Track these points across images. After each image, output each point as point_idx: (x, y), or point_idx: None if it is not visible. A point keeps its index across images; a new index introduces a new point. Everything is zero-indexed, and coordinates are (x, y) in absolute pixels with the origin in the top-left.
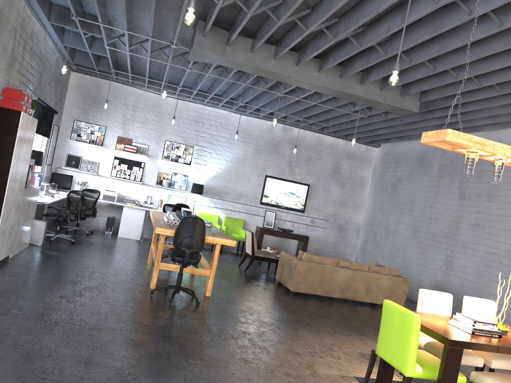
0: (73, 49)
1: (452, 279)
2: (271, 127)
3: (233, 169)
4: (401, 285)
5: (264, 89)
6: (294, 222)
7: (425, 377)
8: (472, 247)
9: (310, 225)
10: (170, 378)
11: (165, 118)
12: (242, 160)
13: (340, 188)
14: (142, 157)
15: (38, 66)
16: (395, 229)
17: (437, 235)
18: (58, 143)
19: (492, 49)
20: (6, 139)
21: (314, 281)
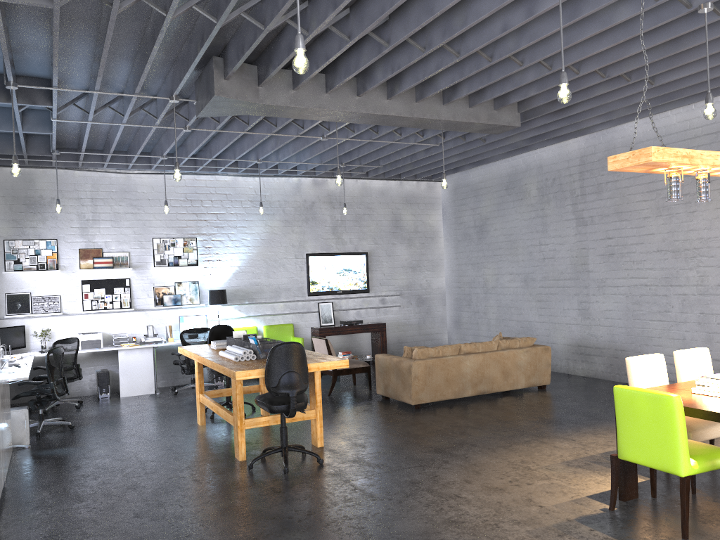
0: None
1: (595, 330)
2: (298, 186)
3: (260, 256)
4: (542, 356)
5: (298, 135)
6: (359, 309)
7: (704, 470)
8: (611, 284)
9: (381, 307)
10: None
11: (145, 206)
12: (269, 241)
13: (407, 247)
14: (124, 272)
15: None
16: (497, 284)
17: (559, 278)
18: None
19: (636, 30)
20: None
21: (437, 382)
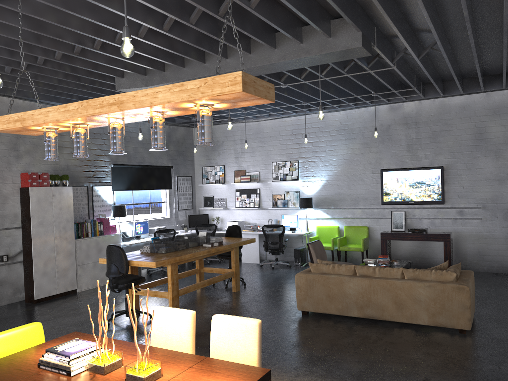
0: None
1: None
2: (375, 113)
3: (343, 172)
4: (453, 296)
5: None
6: (432, 219)
7: None
8: None
9: (457, 218)
10: None
11: (268, 141)
12: (351, 160)
13: (494, 159)
14: (256, 184)
15: None
16: None
17: None
18: (196, 190)
19: None
20: (26, 209)
21: (319, 296)
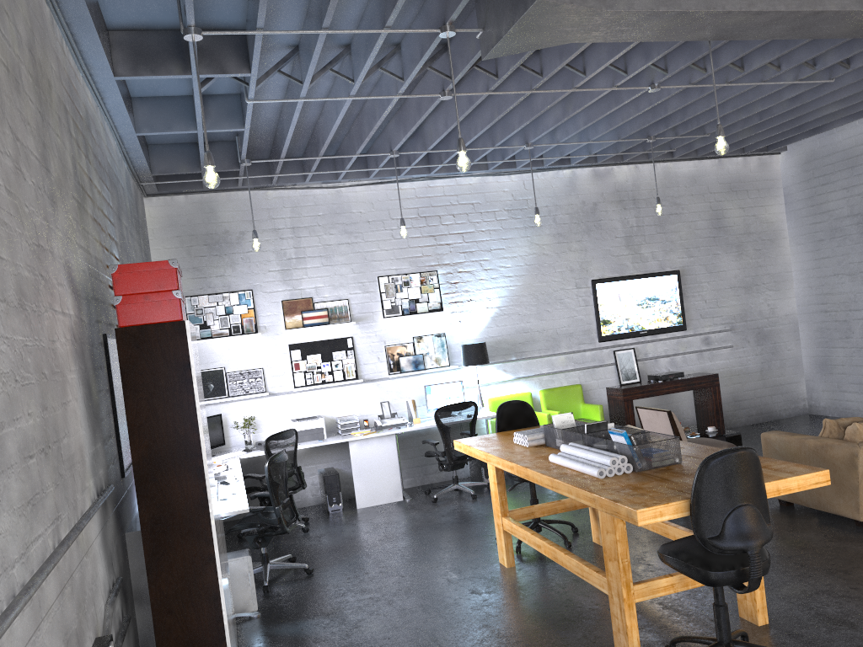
0: (146, 145)
1: None
2: (571, 181)
3: (527, 289)
4: None
5: (613, 87)
6: (673, 355)
7: None
8: None
9: (704, 350)
10: None
11: (363, 232)
12: (538, 266)
13: (736, 257)
14: (344, 328)
15: (112, 198)
16: None
17: None
18: None
19: None
20: (169, 415)
21: None
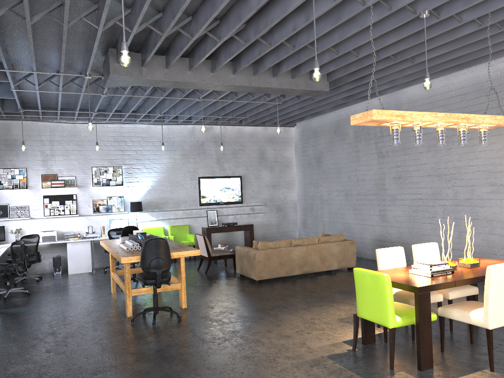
0: None
1: (390, 230)
2: (192, 130)
3: (166, 179)
4: (349, 247)
5: (182, 97)
6: (235, 214)
7: (405, 324)
8: (400, 198)
9: (251, 213)
10: None
11: (86, 145)
12: (173, 168)
13: (270, 172)
14: (72, 190)
15: None
16: (328, 197)
17: (367, 194)
18: None
19: (385, 28)
20: None
21: (274, 265)
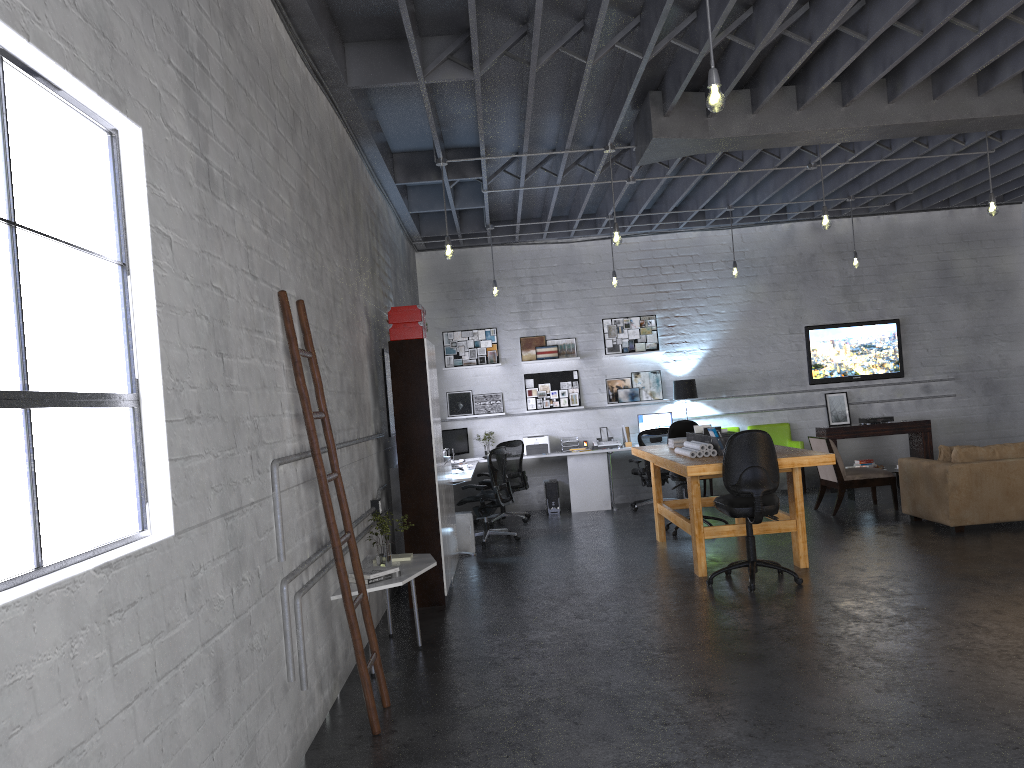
0: (417, 215)
1: None
2: (789, 234)
3: (740, 333)
4: None
5: (774, 167)
6: (888, 401)
7: None
8: None
9: (923, 397)
10: (852, 693)
11: (591, 281)
12: (752, 313)
13: (965, 307)
14: (571, 362)
15: (391, 261)
16: None
17: None
18: None
19: None
20: (413, 389)
21: (991, 496)
